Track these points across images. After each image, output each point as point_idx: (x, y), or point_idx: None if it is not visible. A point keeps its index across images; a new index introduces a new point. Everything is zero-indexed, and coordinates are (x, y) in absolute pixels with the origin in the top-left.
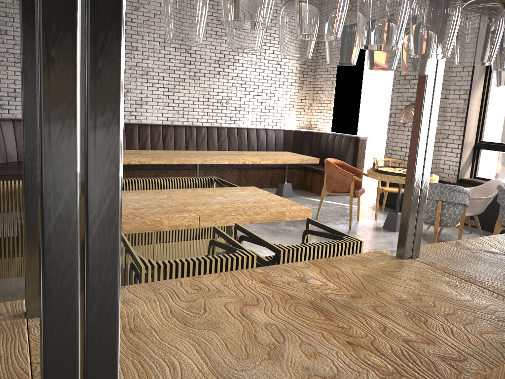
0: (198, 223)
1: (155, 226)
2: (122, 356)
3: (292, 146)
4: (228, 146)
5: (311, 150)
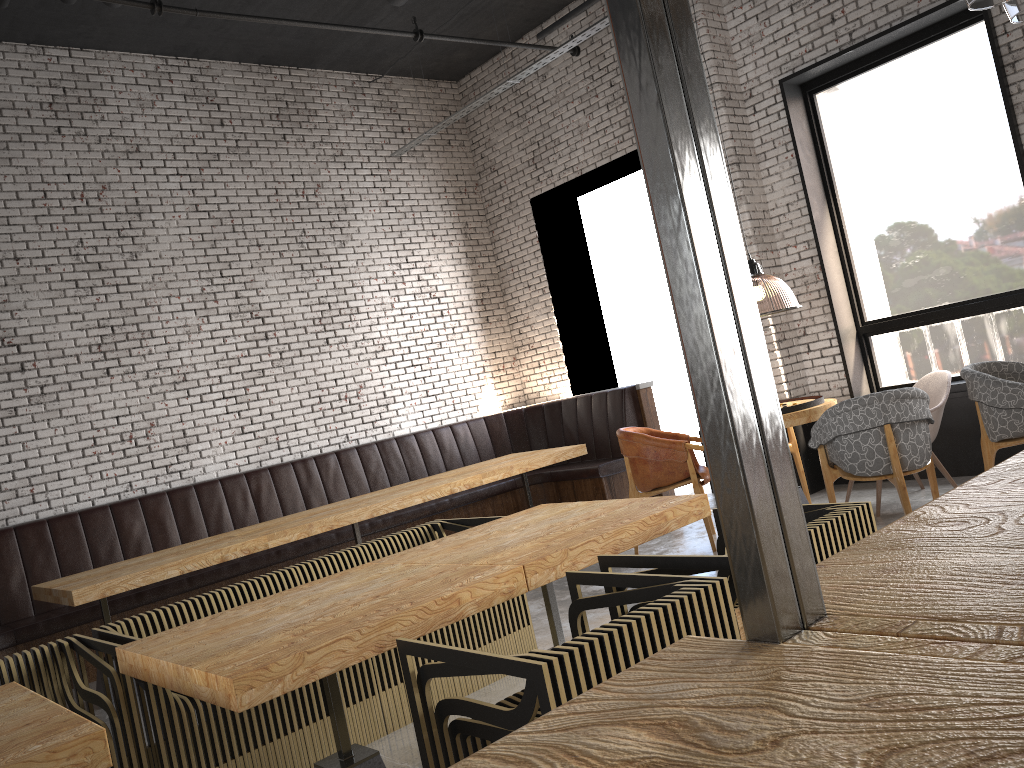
0: (524, 582)
1: (448, 611)
2: None
3: (511, 444)
4: (389, 480)
5: (550, 440)
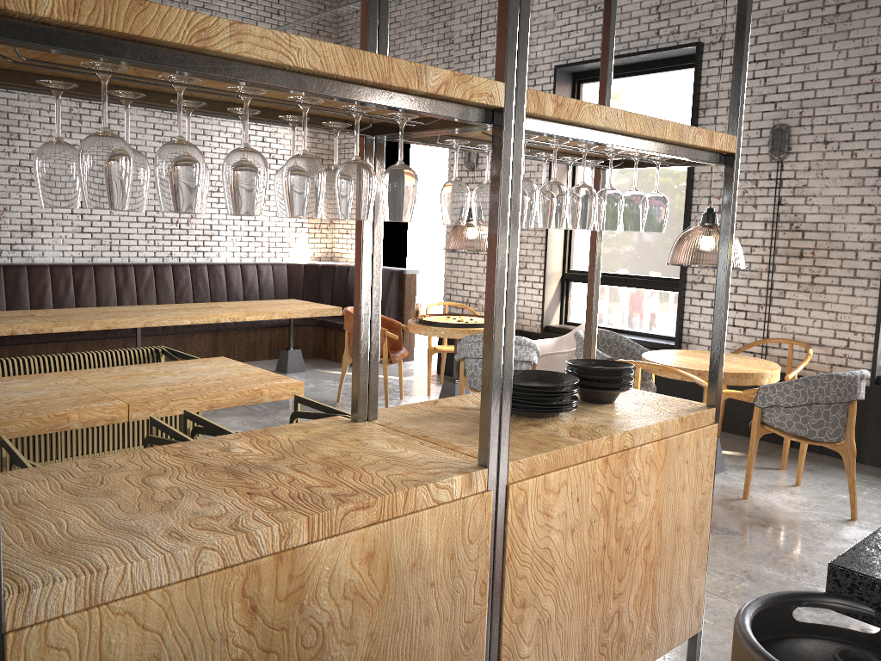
0: (126, 415)
1: (58, 423)
2: (5, 522)
3: (303, 290)
4: (193, 295)
5: (334, 294)
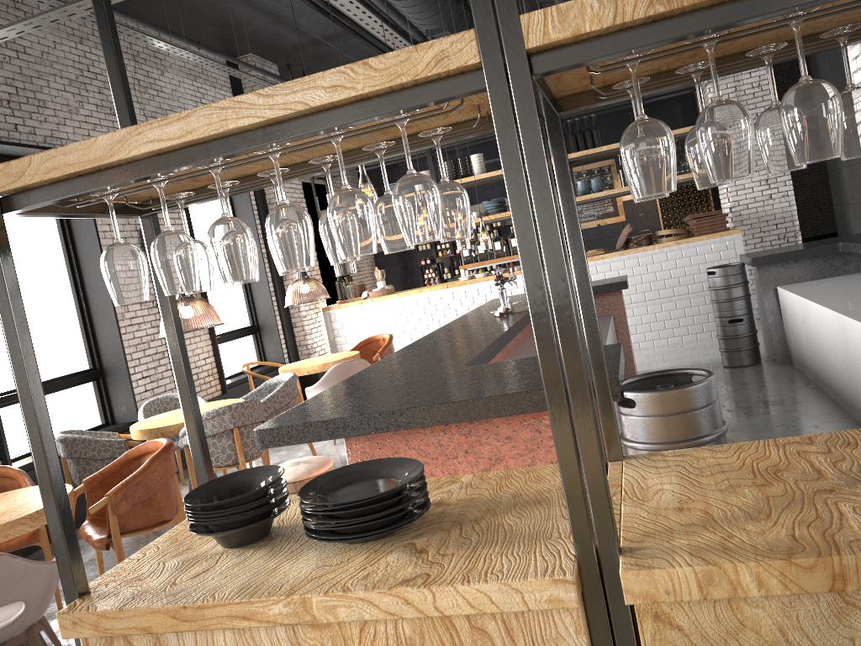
0: None
1: None
2: None
3: None
4: None
5: None
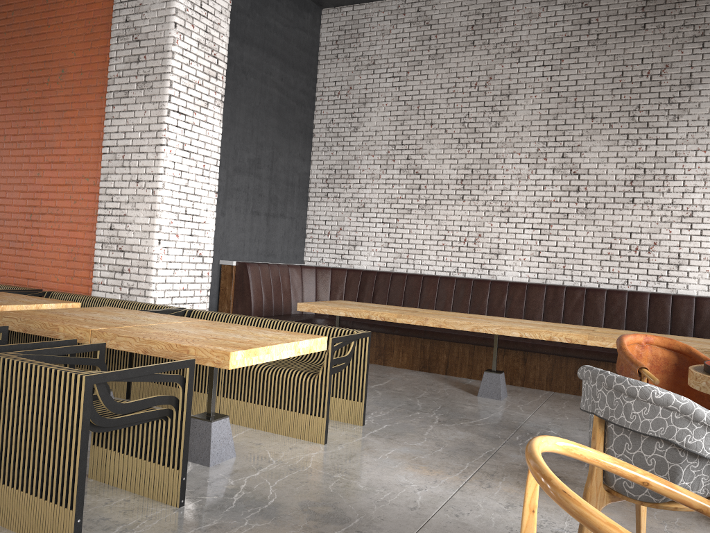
0: (89, 338)
1: (53, 331)
2: None
3: None
4: (625, 324)
5: None
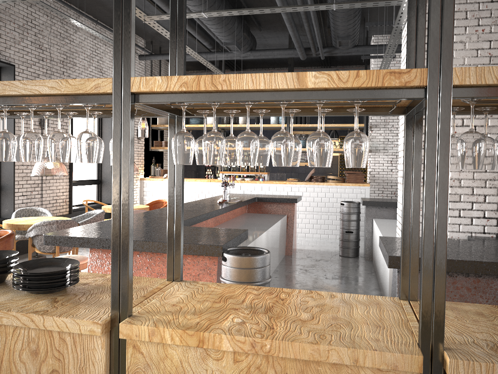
0: None
1: None
2: (388, 319)
3: None
4: None
5: None
